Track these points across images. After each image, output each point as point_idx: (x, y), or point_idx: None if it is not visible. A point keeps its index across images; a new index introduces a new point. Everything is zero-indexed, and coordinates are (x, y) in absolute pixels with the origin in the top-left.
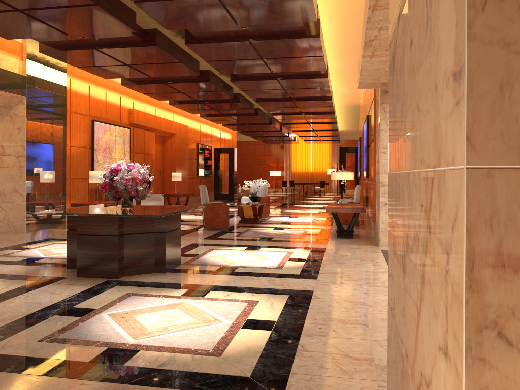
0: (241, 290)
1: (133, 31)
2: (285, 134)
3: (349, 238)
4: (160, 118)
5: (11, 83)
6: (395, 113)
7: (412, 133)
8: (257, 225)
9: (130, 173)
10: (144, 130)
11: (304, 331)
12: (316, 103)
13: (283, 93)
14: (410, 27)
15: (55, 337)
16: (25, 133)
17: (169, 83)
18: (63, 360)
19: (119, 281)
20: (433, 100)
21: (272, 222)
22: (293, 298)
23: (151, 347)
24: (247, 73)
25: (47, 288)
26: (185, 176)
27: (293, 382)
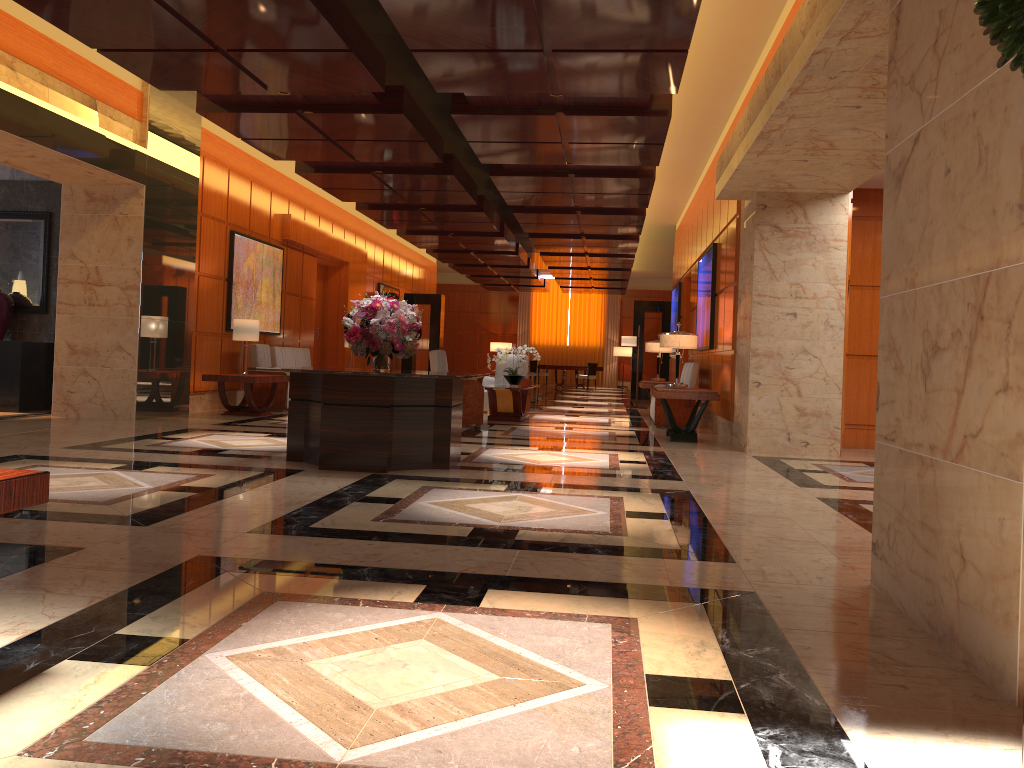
0: (586, 487)
1: (380, 91)
2: (533, 274)
3: (691, 443)
4: (327, 232)
5: (127, 160)
6: (903, 233)
7: (948, 249)
8: (522, 423)
9: (393, 314)
10: (302, 253)
11: (712, 521)
12: (616, 220)
13: (567, 200)
14: (944, 156)
15: (390, 519)
16: (141, 248)
17: (382, 172)
18: (432, 534)
19: (390, 475)
20: (989, 221)
21: (544, 421)
22: (668, 496)
23: (530, 528)
24: (521, 164)
25: (296, 479)
26: None
27: (737, 553)
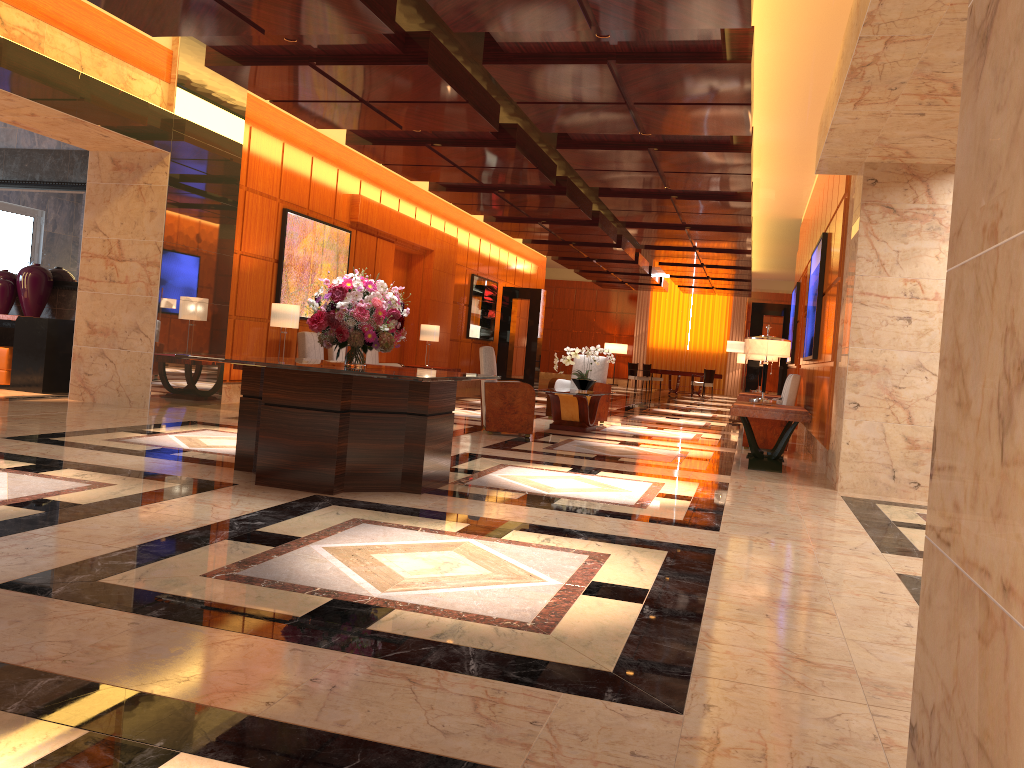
0: (573, 534)
1: (388, 32)
2: (644, 271)
3: (774, 472)
4: (407, 217)
5: (146, 123)
6: (985, 139)
7: None
8: (586, 434)
9: (367, 298)
10: (376, 238)
11: (708, 612)
12: (718, 207)
13: (655, 181)
14: None
15: (232, 574)
16: (163, 221)
17: (438, 144)
18: (254, 609)
19: (335, 498)
20: None
21: (615, 433)
22: (676, 557)
23: (414, 606)
24: (590, 135)
25: (205, 497)
26: (445, 335)
27: (700, 689)
